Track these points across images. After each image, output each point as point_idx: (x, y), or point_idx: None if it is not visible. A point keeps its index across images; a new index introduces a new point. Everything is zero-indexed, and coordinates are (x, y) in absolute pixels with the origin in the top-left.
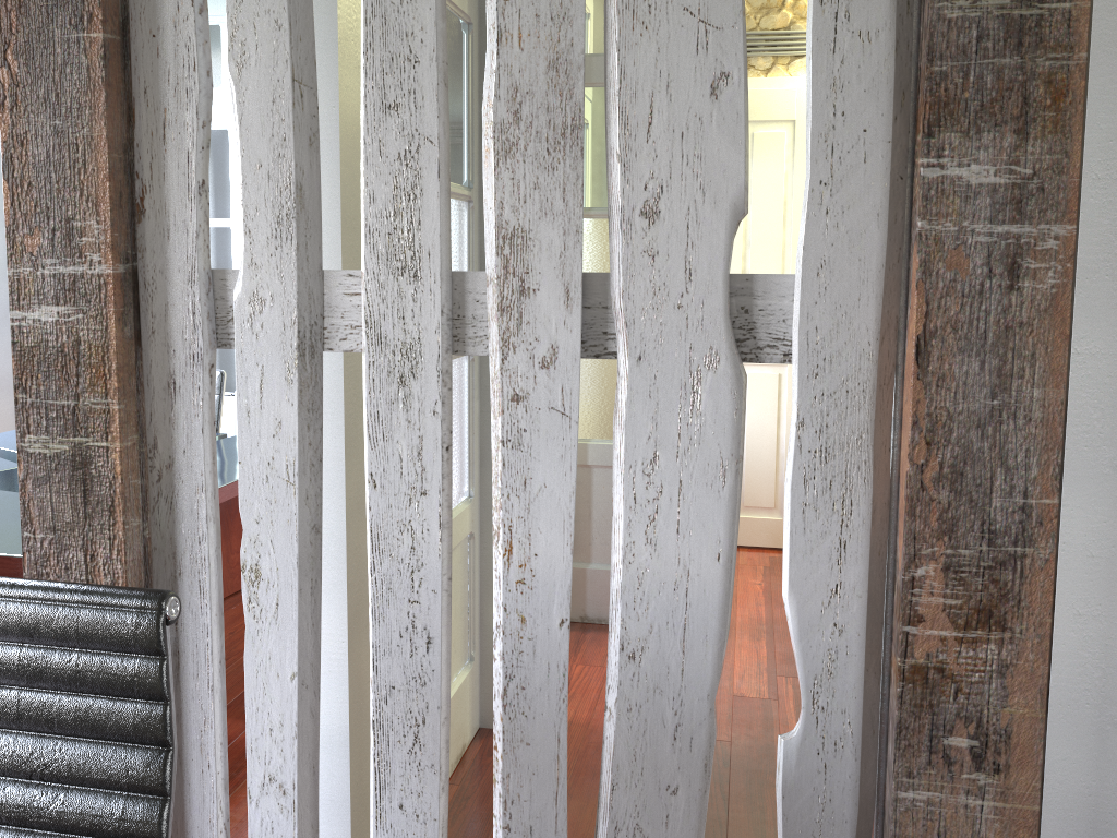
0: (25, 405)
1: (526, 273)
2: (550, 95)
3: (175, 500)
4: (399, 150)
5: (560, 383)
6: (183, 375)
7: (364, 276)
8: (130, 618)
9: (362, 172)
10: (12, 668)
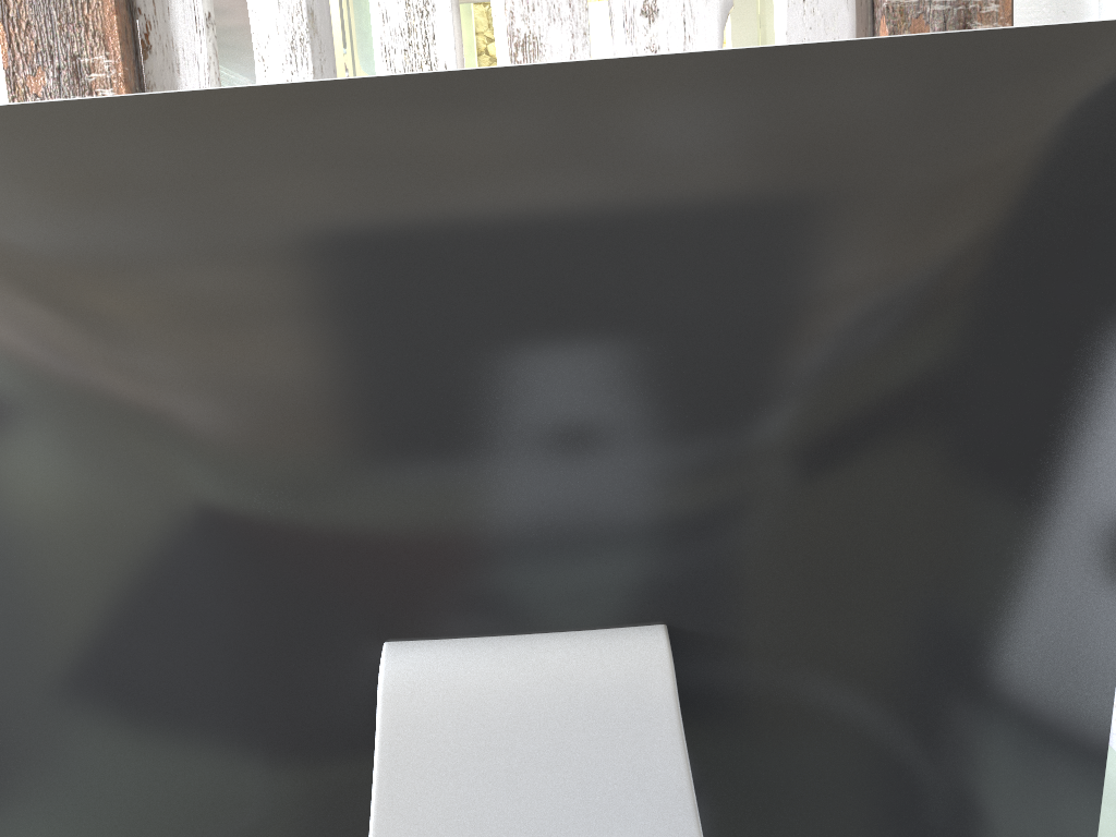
0: None
1: None
2: None
3: None
4: None
5: None
6: None
7: None
8: None
9: None
10: None
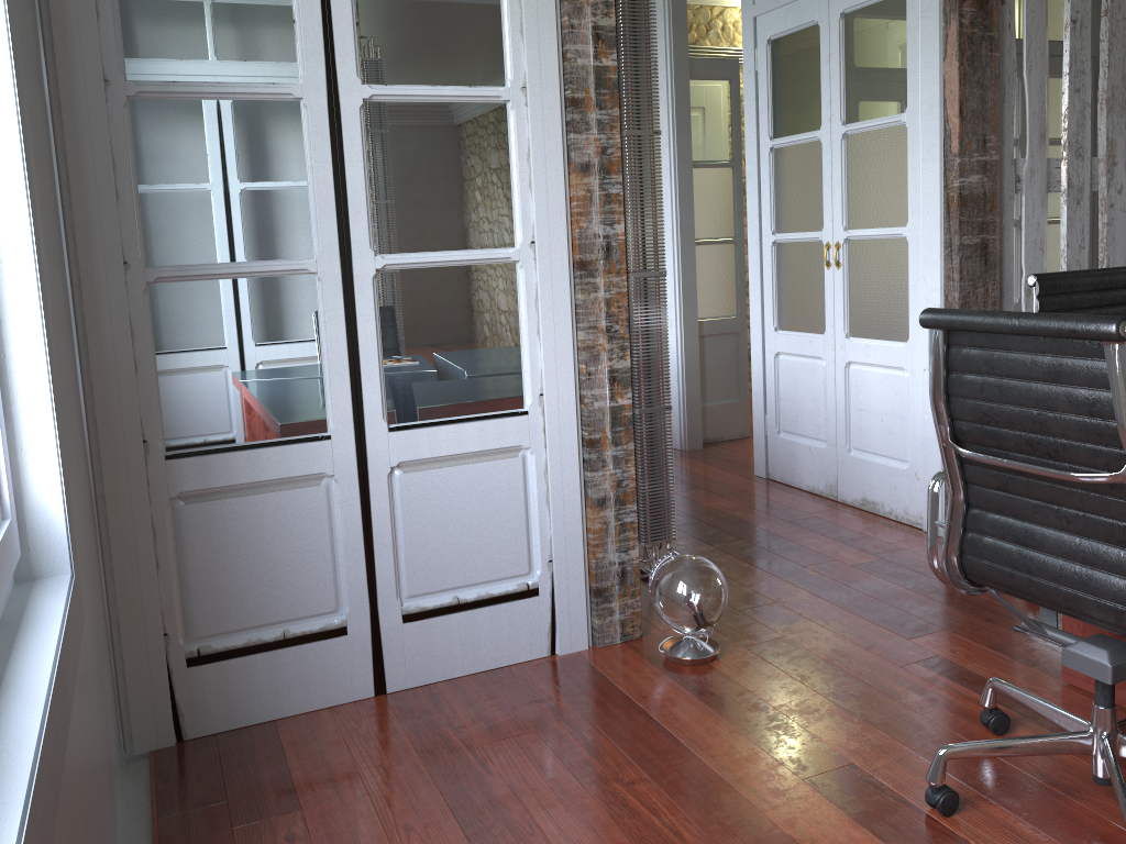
0: (963, 222)
1: (1114, 157)
2: (1121, 89)
3: (1002, 263)
4: (1078, 108)
5: (1122, 199)
6: (1007, 206)
7: (1067, 160)
8: (1124, 275)
9: (1066, 117)
10: (1093, 300)
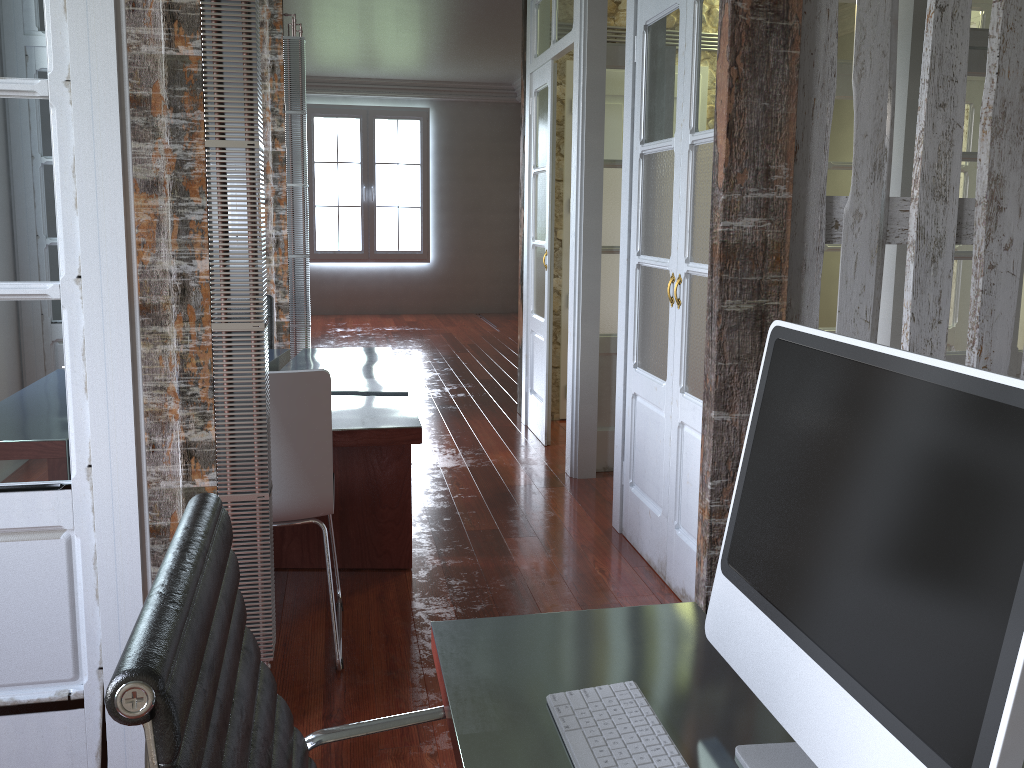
0: (727, 281)
1: (1000, 199)
2: (1020, 104)
3: None
4: (942, 130)
5: (1012, 258)
6: (811, 260)
7: (918, 200)
8: None
9: (920, 141)
10: None
